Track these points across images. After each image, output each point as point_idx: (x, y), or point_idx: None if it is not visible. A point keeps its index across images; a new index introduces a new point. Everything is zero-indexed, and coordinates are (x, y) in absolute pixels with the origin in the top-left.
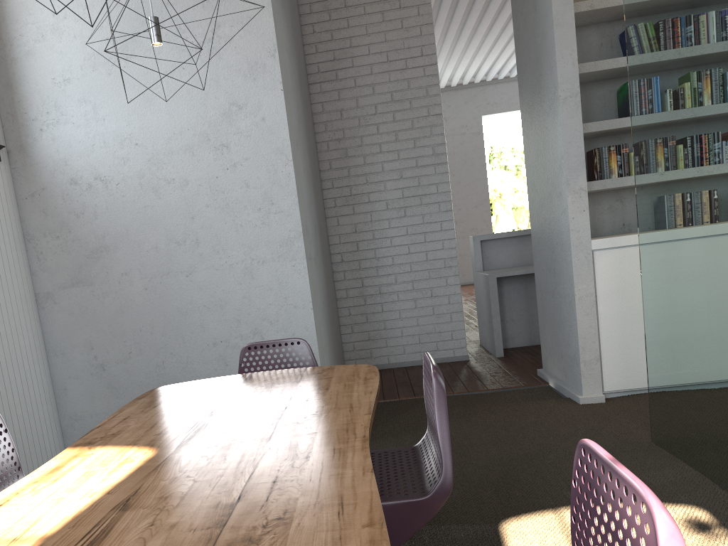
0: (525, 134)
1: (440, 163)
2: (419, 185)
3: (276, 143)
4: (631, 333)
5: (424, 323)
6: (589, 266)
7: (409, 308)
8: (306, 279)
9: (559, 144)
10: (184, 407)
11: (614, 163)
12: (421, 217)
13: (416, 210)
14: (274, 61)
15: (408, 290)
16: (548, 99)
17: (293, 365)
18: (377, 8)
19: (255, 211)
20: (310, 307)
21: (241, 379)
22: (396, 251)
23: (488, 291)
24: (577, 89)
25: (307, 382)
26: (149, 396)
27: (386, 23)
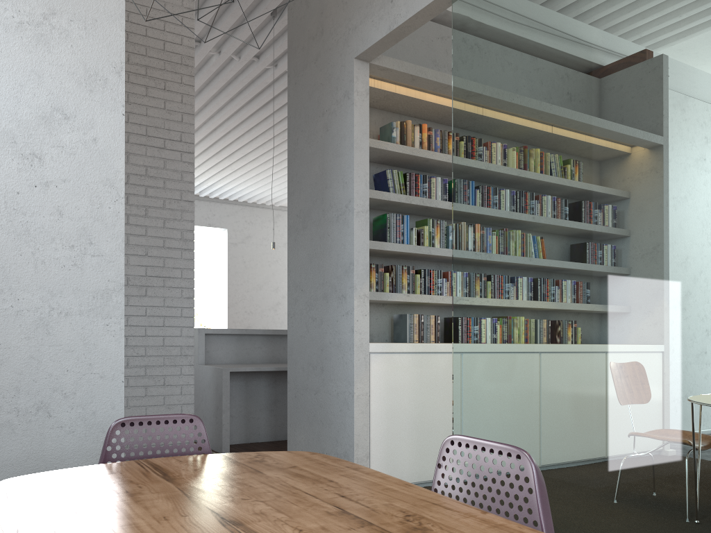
0: (293, 238)
1: (187, 248)
2: (164, 267)
3: (107, 172)
4: (393, 433)
5: (153, 414)
6: (366, 367)
7: (139, 396)
8: (121, 344)
9: (347, 251)
10: (145, 512)
11: (374, 279)
12: (162, 299)
13: (159, 292)
14: (119, 80)
15: (140, 375)
16: (336, 210)
17: (181, 451)
18: (142, 81)
19: (66, 248)
20: (121, 379)
21: (149, 469)
22: (132, 331)
23: (219, 385)
24: (367, 207)
25: (276, 473)
26: (18, 495)
27: (149, 98)
